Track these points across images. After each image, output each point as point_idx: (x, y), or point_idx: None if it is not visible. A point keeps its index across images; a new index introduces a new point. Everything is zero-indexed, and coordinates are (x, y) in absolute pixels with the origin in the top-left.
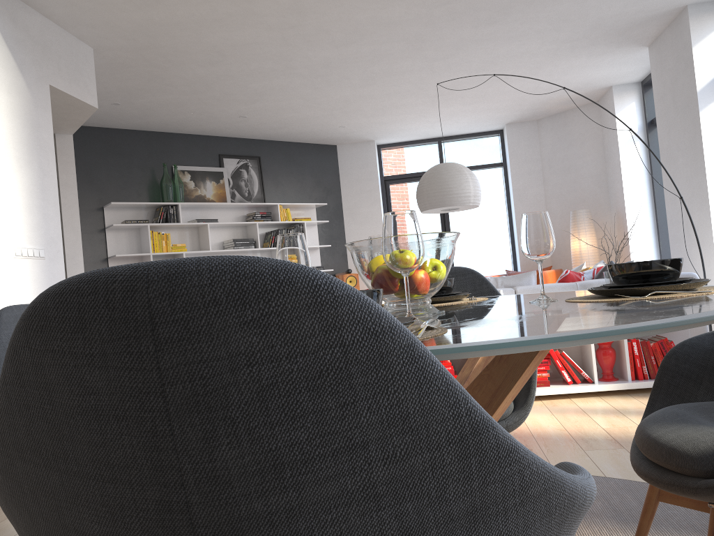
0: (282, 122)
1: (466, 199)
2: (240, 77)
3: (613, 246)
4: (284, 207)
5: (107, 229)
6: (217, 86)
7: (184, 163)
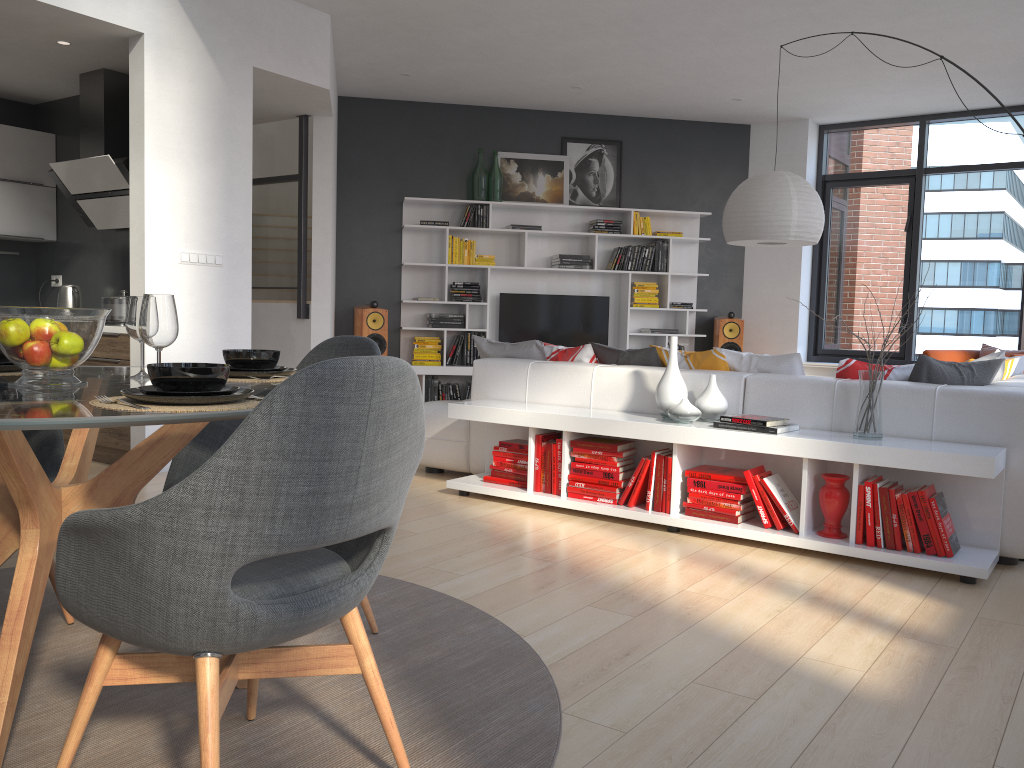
0: (639, 94)
1: (782, 231)
2: (529, 39)
3: (883, 331)
4: (649, 215)
5: (403, 229)
6: (510, 51)
7: (511, 149)
